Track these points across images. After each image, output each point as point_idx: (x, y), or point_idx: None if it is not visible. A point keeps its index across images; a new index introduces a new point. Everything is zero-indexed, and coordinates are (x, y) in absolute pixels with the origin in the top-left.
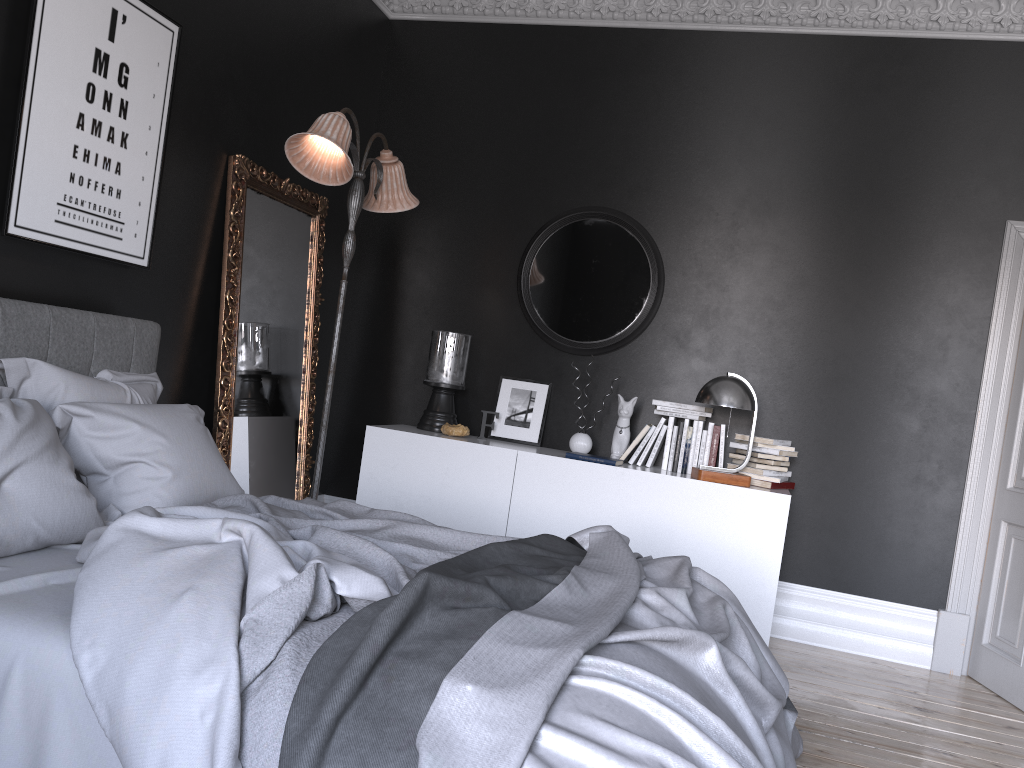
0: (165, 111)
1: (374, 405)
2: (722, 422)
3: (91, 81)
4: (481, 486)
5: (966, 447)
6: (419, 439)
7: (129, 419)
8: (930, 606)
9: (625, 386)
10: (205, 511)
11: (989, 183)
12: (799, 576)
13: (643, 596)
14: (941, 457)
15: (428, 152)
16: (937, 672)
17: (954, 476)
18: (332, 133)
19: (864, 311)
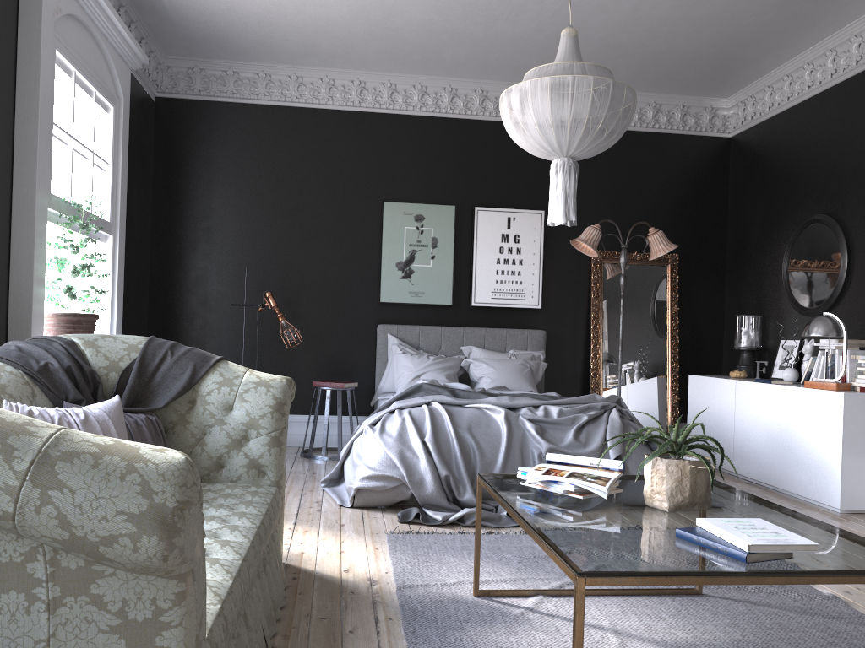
0: (541, 245)
1: (735, 367)
2: None
3: (501, 246)
4: (724, 403)
5: None
6: (704, 379)
7: (484, 362)
8: None
9: None
10: (456, 384)
11: None
12: None
13: (540, 407)
14: None
15: (747, 208)
16: None
17: None
18: (584, 236)
19: None
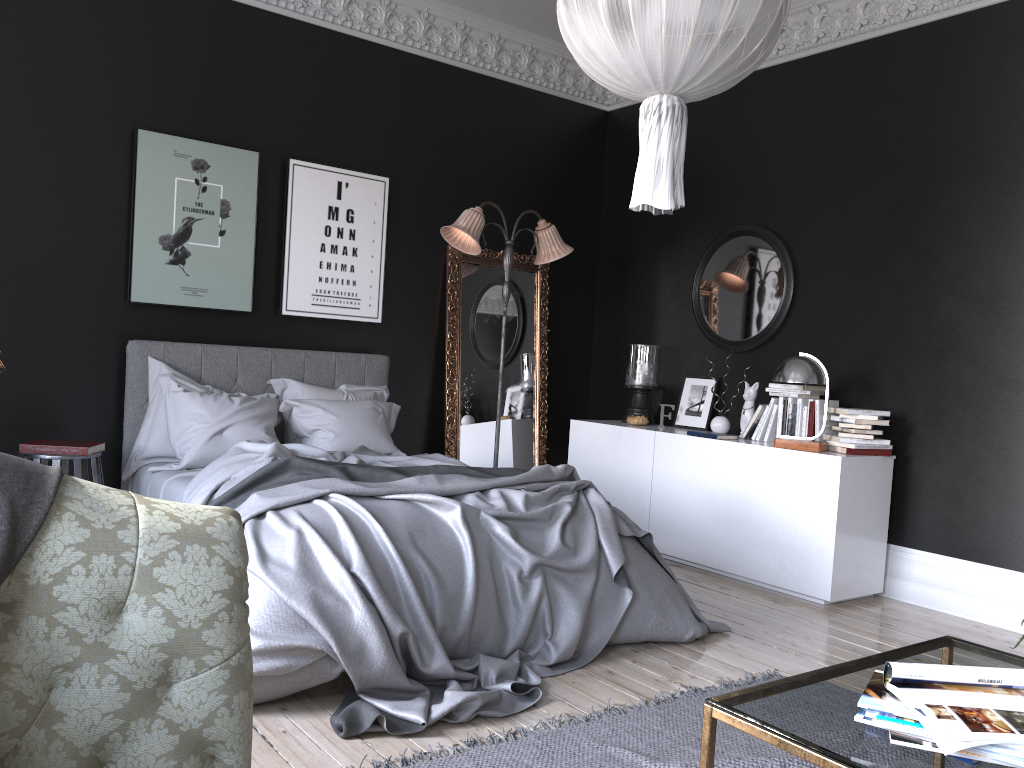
0: (384, 229)
1: (610, 407)
2: (847, 400)
3: (327, 224)
4: (635, 461)
5: None
6: (599, 427)
7: (318, 407)
8: None
9: (771, 375)
10: (300, 446)
11: None
12: (919, 542)
13: (490, 493)
14: None
15: None
16: None
17: None
18: (464, 222)
19: (963, 280)
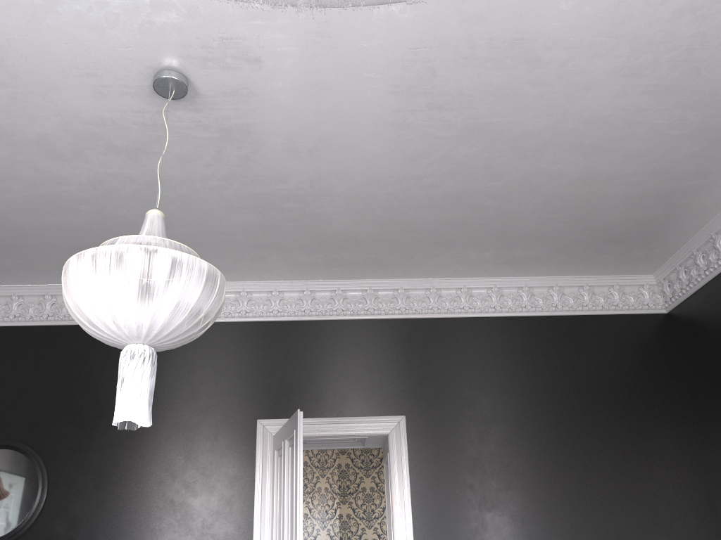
0: None
1: None
2: None
3: None
4: None
5: None
6: None
7: None
8: None
9: None
10: None
11: (246, 399)
12: None
13: None
14: None
15: None
16: None
17: None
18: None
19: (181, 487)
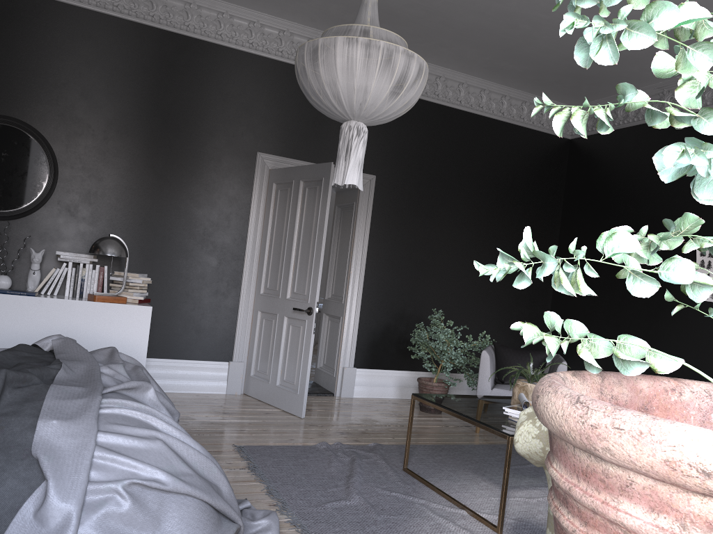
0: None
1: None
2: (102, 264)
3: None
4: None
5: (240, 273)
6: None
7: None
8: (225, 360)
9: (32, 241)
10: None
11: (248, 131)
12: (154, 353)
13: (101, 370)
14: (228, 279)
15: None
16: (229, 394)
17: (235, 289)
18: None
19: (186, 197)
